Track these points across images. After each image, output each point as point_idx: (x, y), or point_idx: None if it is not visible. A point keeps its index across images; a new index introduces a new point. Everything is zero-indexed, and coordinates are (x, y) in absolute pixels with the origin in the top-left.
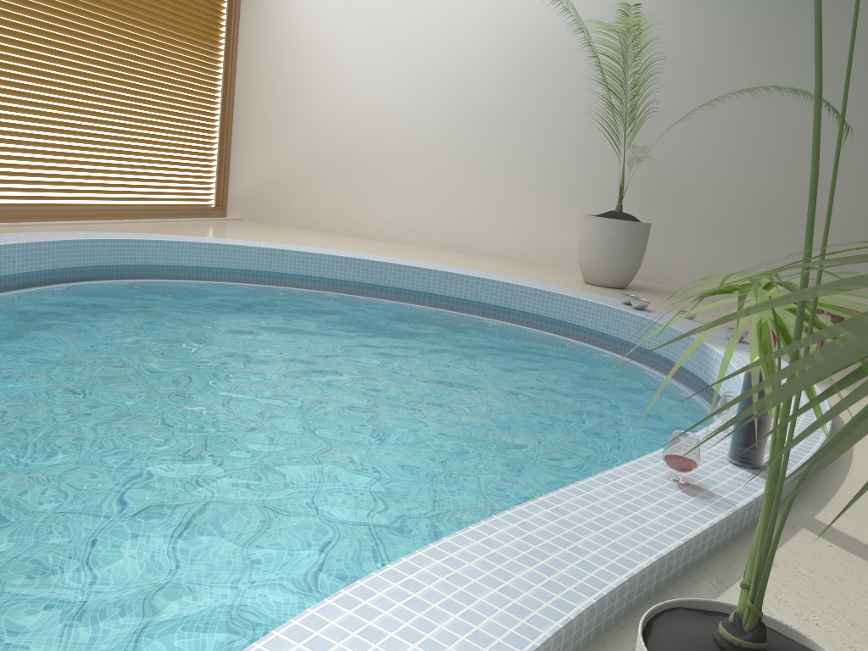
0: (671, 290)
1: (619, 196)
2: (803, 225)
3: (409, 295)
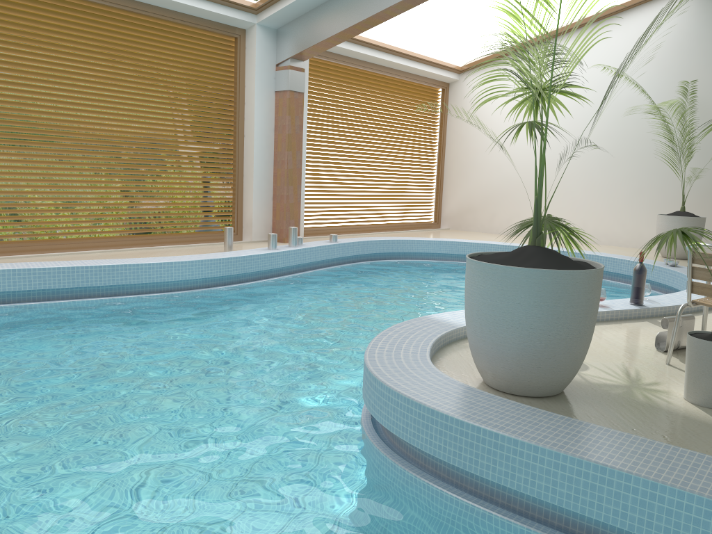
0: None
1: (682, 201)
2: None
3: None
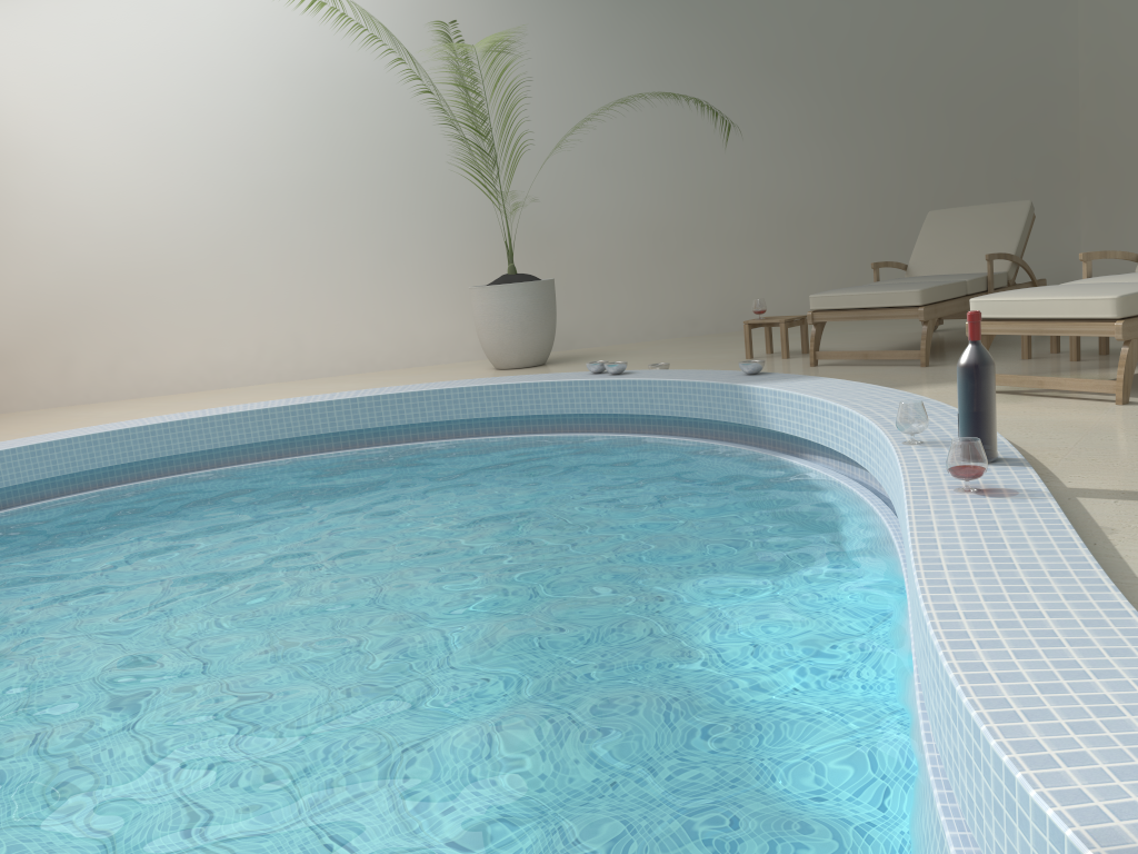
0: (589, 352)
1: (508, 255)
2: (698, 245)
3: (307, 443)
